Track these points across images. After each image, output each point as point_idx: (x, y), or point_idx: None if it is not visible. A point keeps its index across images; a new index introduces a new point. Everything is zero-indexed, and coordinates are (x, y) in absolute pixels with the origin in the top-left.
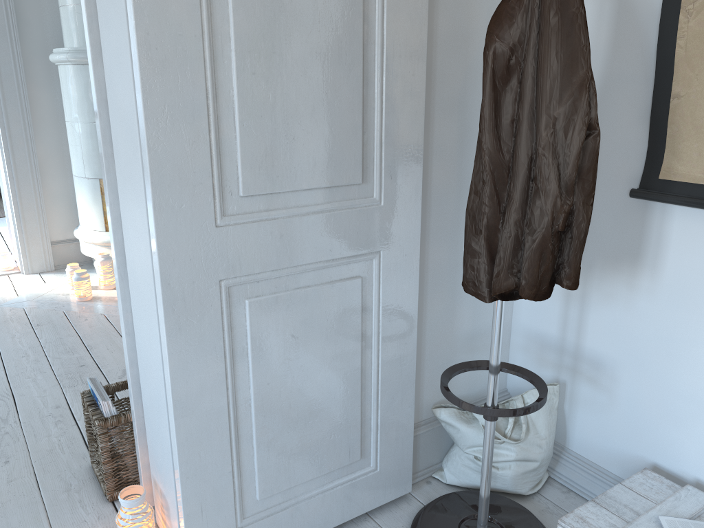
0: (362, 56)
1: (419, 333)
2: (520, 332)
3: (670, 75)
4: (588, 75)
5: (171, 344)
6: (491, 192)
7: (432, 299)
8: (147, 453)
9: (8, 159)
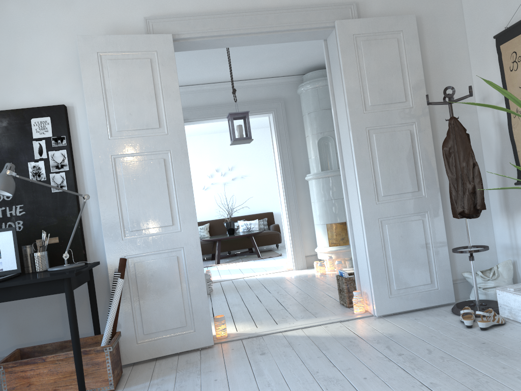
0: (413, 156)
1: (450, 244)
2: (498, 246)
3: (515, 145)
4: (470, 151)
5: (366, 235)
6: (451, 185)
7: (454, 231)
8: (359, 286)
9: (289, 221)
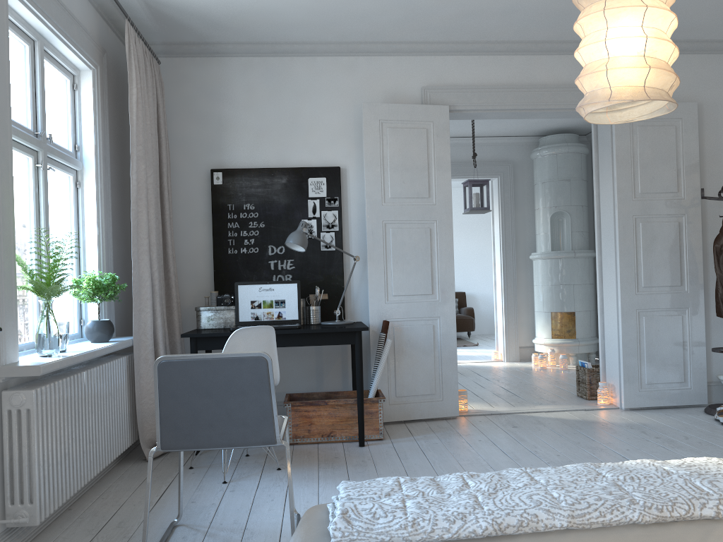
0: (679, 249)
1: (708, 344)
2: None
3: None
4: None
5: (622, 325)
6: (719, 283)
7: (713, 331)
8: (604, 378)
9: (504, 304)
